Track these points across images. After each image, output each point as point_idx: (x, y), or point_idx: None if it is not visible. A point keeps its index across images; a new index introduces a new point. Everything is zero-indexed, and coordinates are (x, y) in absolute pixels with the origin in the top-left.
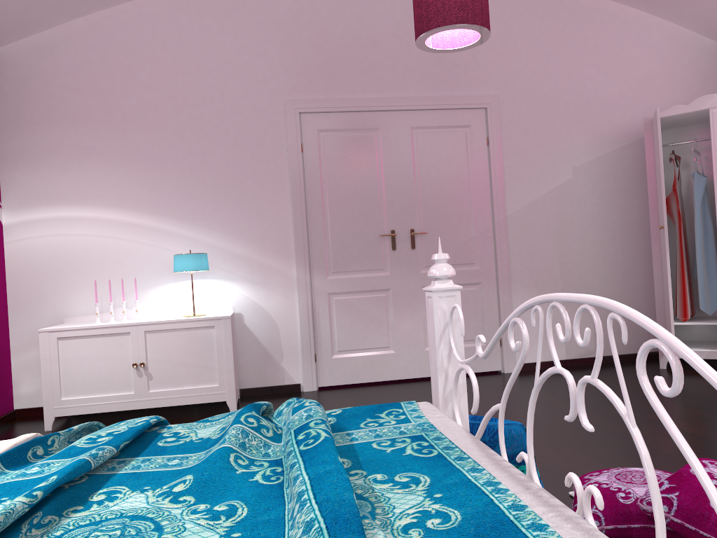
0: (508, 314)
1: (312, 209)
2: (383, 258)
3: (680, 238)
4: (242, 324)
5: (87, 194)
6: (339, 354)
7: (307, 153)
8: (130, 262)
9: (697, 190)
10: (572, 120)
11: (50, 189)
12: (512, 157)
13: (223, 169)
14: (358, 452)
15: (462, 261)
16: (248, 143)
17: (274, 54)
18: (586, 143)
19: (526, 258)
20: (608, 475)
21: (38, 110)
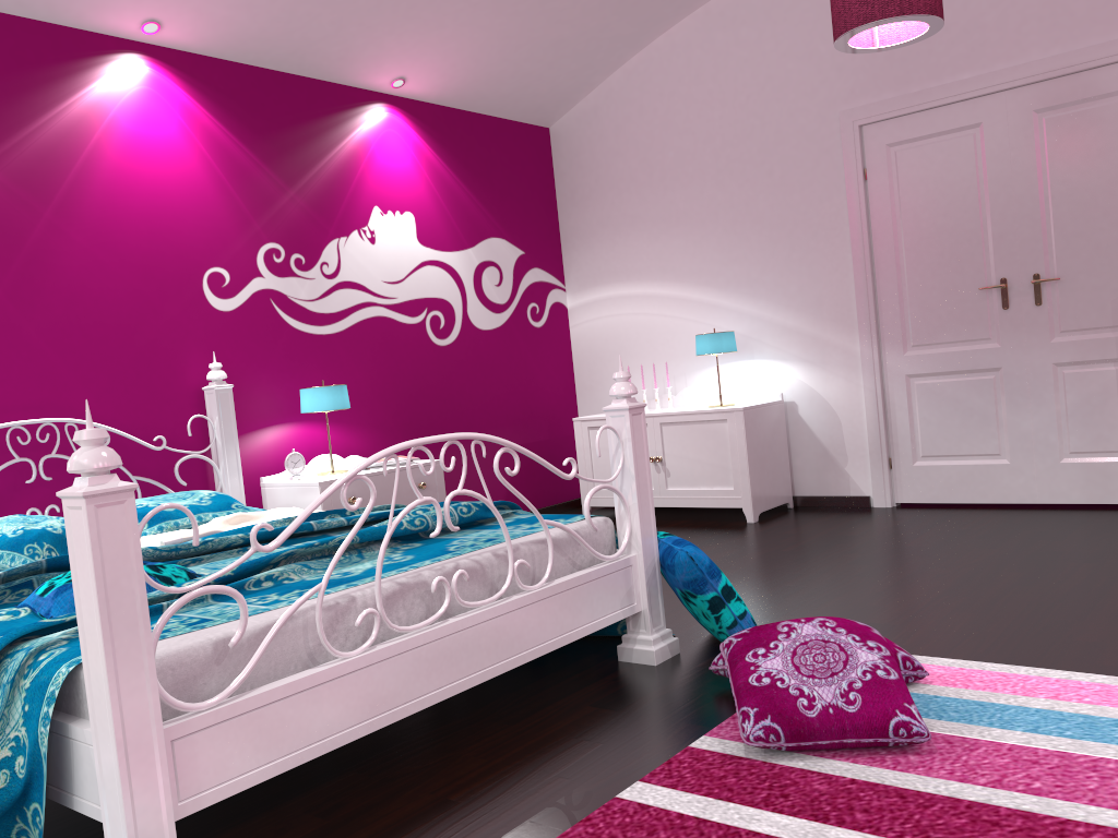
0: None
1: (881, 259)
2: (989, 321)
3: None
4: (796, 416)
5: (633, 268)
6: (925, 460)
7: (872, 181)
8: (676, 342)
9: None
10: None
11: (602, 267)
12: None
13: (767, 220)
14: (437, 542)
15: None
16: (795, 181)
17: (824, 51)
18: None
19: None
20: None
21: (588, 183)
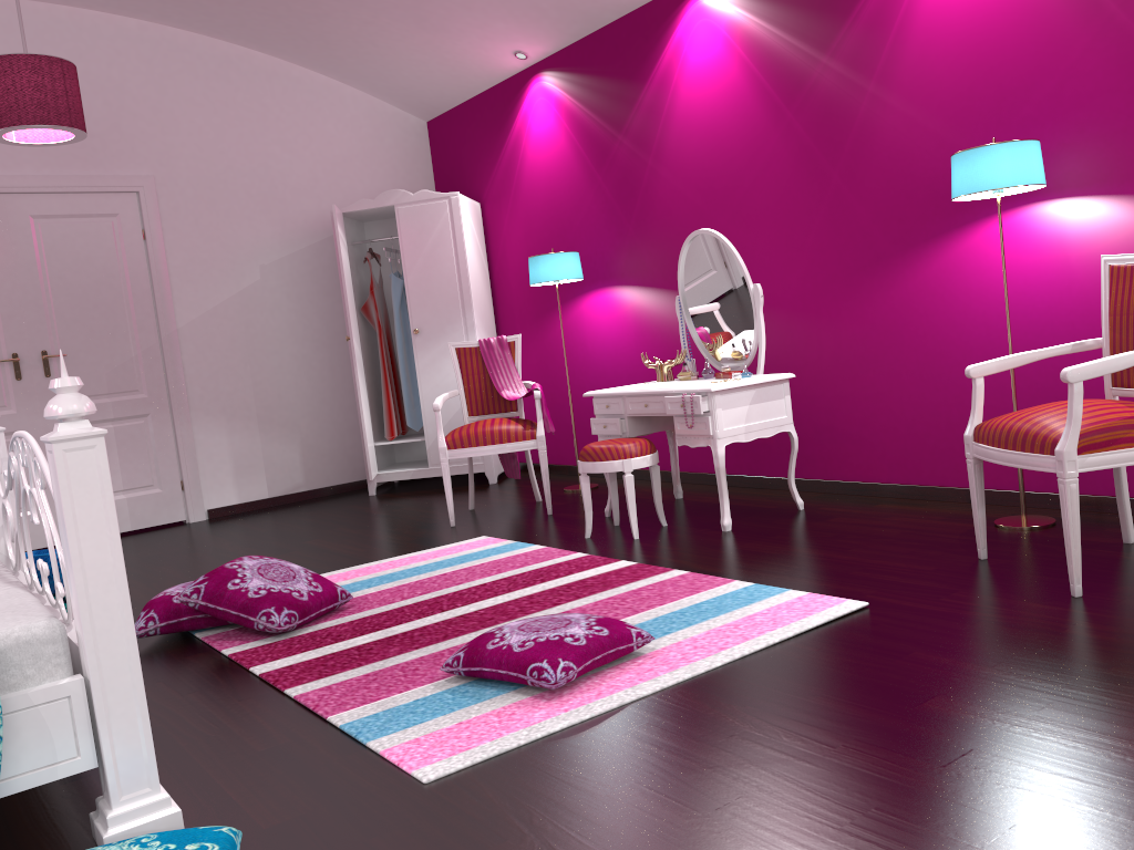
0: (190, 451)
1: None
2: (4, 391)
3: (382, 348)
4: None
5: None
6: None
7: None
8: None
9: (394, 294)
10: (255, 208)
11: None
12: (180, 255)
13: None
14: None
15: (121, 389)
16: None
17: None
18: (275, 237)
19: (208, 380)
20: (180, 585)
21: None
